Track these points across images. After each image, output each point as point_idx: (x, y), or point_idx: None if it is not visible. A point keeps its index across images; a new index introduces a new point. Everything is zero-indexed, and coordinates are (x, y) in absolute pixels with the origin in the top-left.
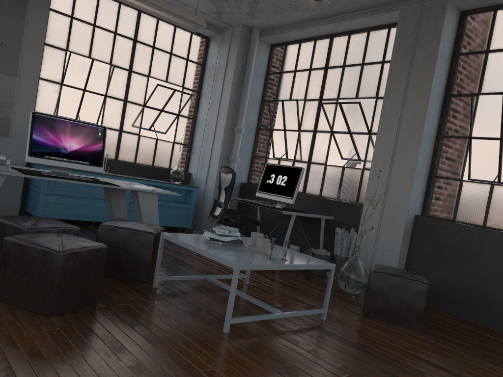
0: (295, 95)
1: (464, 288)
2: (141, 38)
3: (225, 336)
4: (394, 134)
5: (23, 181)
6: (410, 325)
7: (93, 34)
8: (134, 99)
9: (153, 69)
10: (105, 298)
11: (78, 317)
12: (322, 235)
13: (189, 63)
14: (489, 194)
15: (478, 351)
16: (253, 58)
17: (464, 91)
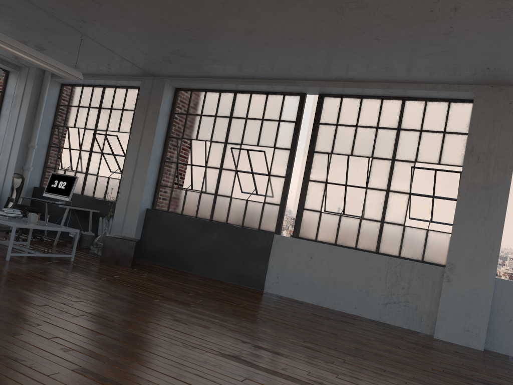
0: (78, 124)
1: (169, 249)
2: None
3: (6, 261)
4: (135, 158)
5: None
6: (126, 265)
7: None
8: None
9: None
10: None
11: None
12: (90, 223)
13: None
14: (185, 196)
15: (156, 273)
16: (45, 93)
17: (176, 135)
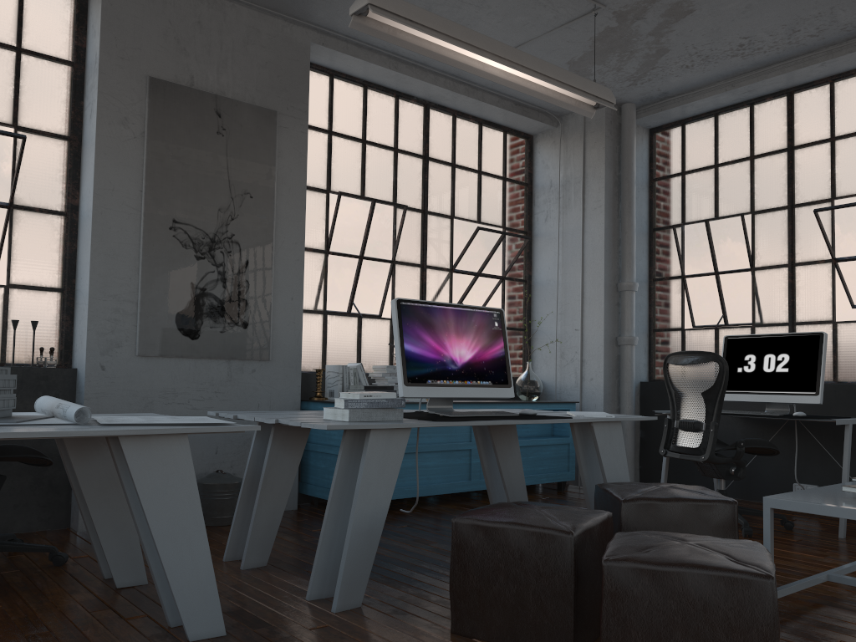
0: (726, 207)
1: None
2: (434, 151)
3: None
4: None
5: None
6: None
7: (363, 156)
8: (436, 260)
9: (458, 204)
10: None
11: None
12: None
13: (508, 183)
14: None
15: None
16: (633, 156)
17: None
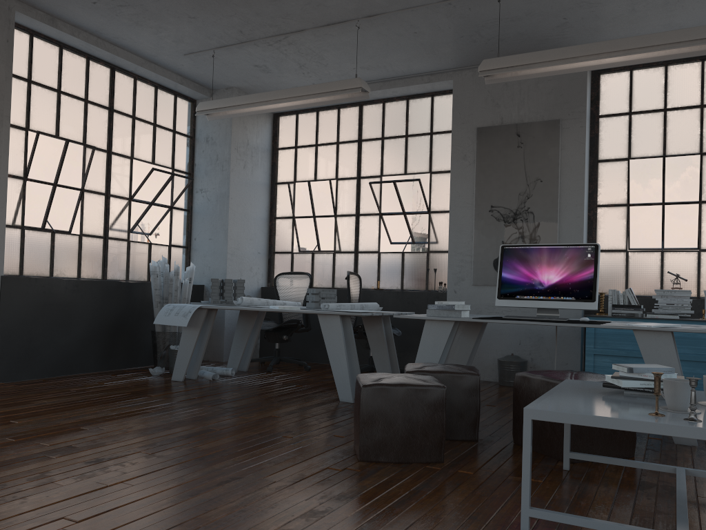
0: None
1: None
2: None
3: None
4: None
5: (580, 342)
6: None
7: (663, 122)
8: None
9: None
10: (460, 463)
11: (382, 468)
12: None
13: None
14: None
15: None
16: None
17: None
